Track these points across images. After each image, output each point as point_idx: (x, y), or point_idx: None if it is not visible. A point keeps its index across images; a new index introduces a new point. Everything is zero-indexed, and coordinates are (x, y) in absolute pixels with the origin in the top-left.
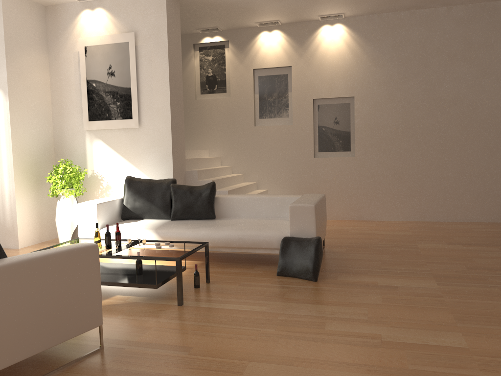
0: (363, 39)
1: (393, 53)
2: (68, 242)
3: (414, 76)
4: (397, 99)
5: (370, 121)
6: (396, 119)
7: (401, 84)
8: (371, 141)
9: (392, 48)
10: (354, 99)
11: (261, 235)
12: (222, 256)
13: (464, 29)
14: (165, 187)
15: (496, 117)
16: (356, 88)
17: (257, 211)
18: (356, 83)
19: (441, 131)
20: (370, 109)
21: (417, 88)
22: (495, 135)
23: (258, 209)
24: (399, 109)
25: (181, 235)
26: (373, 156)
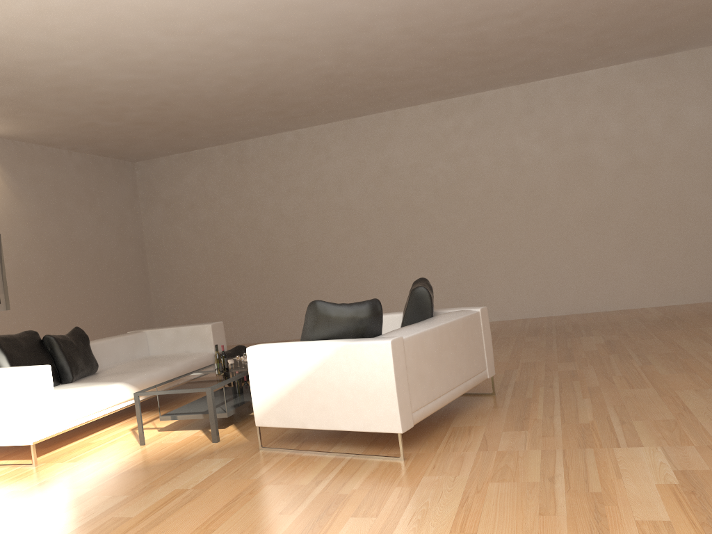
0: (2, 165)
1: (32, 187)
2: (163, 389)
3: (53, 216)
4: (42, 240)
5: (21, 265)
6: (44, 263)
7: (44, 223)
8: (25, 289)
9: (30, 182)
10: (1, 237)
11: (202, 357)
12: (131, 409)
13: (83, 176)
14: (38, 342)
15: (114, 262)
16: (2, 223)
17: (117, 355)
18: (1, 218)
19: (81, 276)
20: (19, 251)
21: (57, 229)
22: (117, 278)
23: (117, 353)
24: (45, 252)
25: (151, 377)
26: (29, 307)
